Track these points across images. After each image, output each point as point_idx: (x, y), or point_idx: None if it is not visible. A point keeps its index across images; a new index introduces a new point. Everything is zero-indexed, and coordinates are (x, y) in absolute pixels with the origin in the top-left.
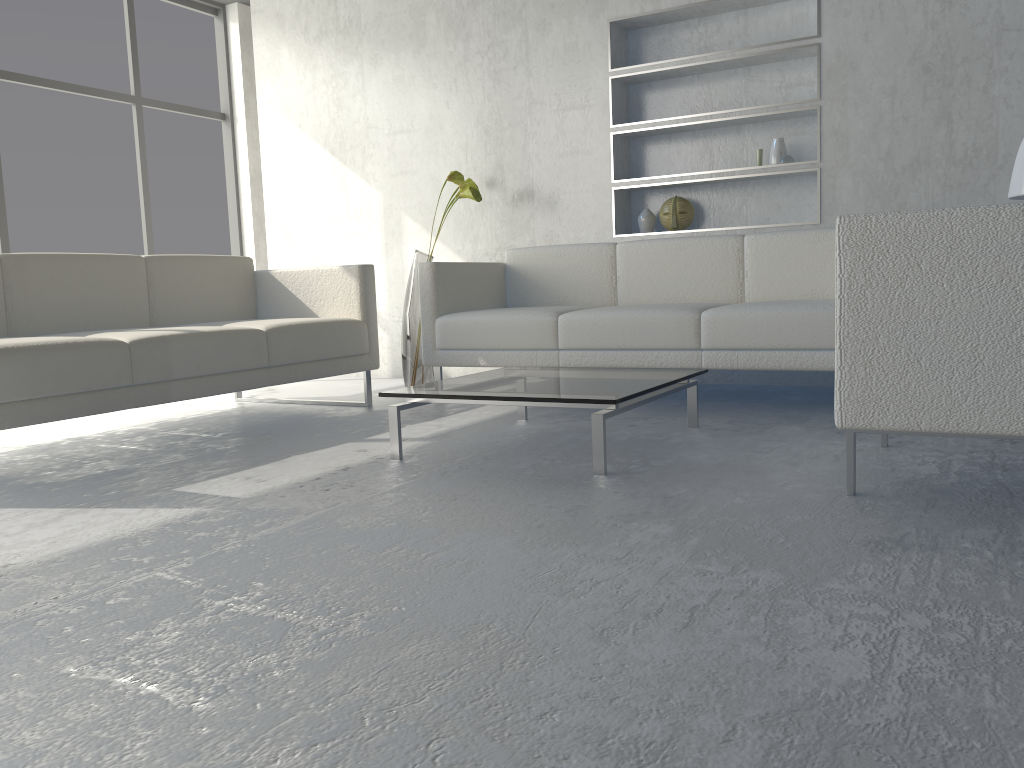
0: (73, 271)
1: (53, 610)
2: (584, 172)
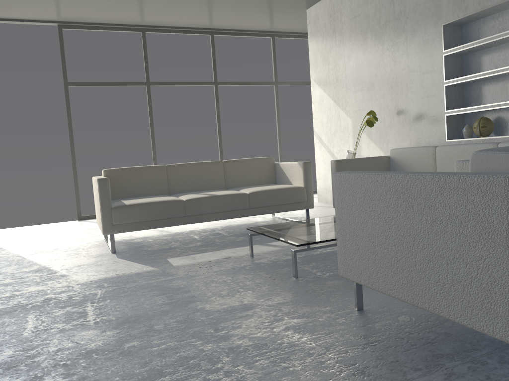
0: (192, 169)
1: (61, 297)
2: (432, 106)
